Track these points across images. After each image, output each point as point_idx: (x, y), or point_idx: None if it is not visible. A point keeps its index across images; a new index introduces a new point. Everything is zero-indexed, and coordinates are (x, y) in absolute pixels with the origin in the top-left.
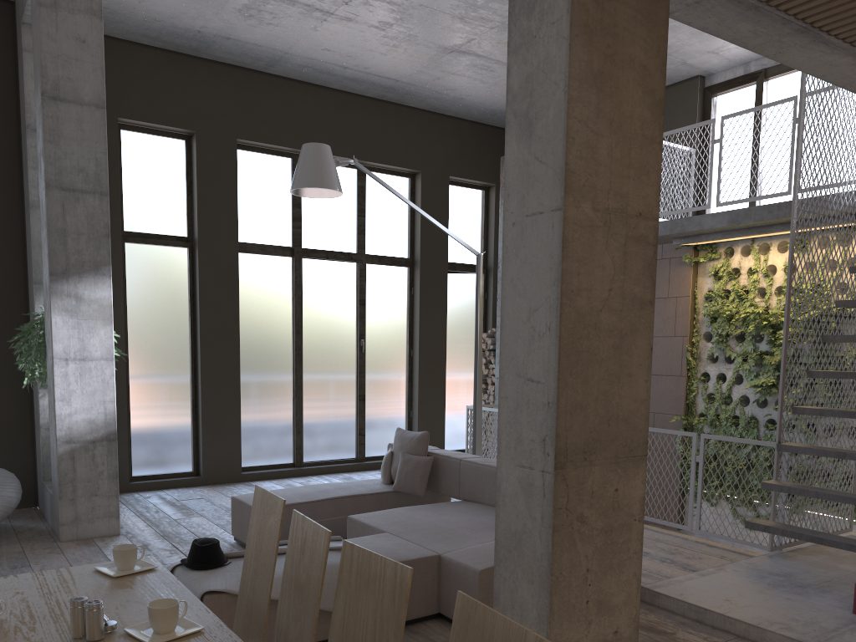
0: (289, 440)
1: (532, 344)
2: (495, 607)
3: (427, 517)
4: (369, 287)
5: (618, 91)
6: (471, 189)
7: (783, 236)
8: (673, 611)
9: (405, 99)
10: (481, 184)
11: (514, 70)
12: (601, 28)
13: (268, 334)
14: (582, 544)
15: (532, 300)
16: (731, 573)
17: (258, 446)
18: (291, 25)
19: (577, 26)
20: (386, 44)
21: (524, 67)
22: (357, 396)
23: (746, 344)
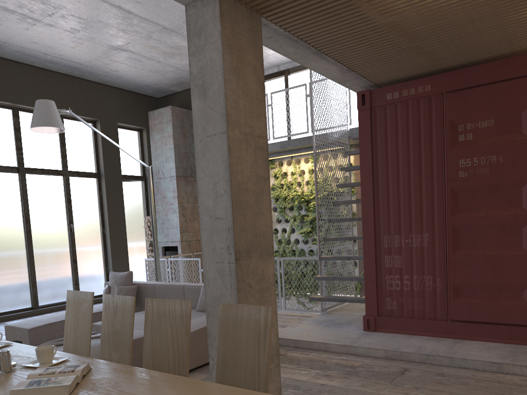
0: (27, 292)
1: (216, 200)
2: (209, 339)
3: (142, 317)
4: (73, 191)
5: (245, 77)
6: (131, 130)
7: (306, 155)
8: (282, 345)
9: (86, 76)
10: (137, 128)
11: (193, 64)
12: (235, 47)
13: (6, 224)
14: (250, 298)
15: (214, 178)
16: (306, 323)
17: (6, 298)
18: (10, 25)
19: (225, 45)
20: (75, 42)
21: (199, 63)
22: (71, 260)
23: (294, 212)
